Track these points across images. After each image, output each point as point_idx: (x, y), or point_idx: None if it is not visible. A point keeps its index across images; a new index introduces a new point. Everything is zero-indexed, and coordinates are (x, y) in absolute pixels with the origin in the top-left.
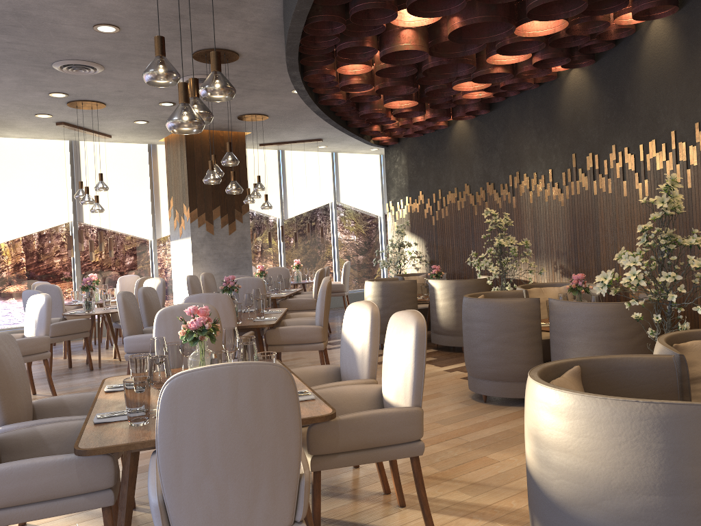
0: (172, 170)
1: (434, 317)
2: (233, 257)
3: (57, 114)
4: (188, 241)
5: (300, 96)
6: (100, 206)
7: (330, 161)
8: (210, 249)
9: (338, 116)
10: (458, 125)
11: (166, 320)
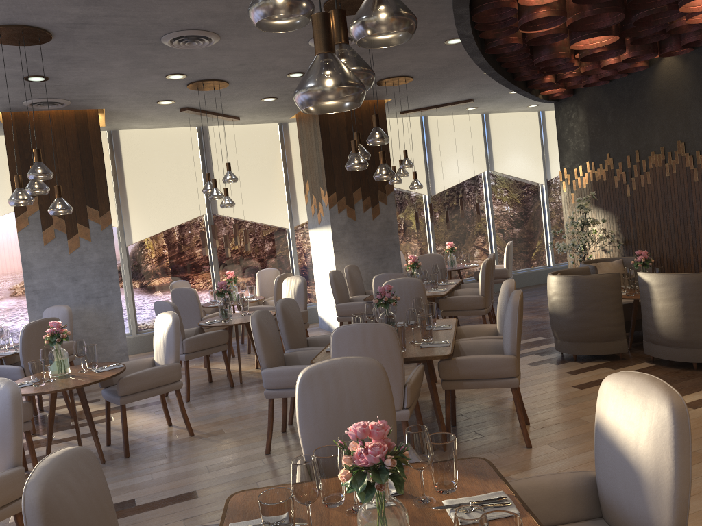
0: (305, 150)
1: (649, 322)
2: (378, 244)
3: (179, 98)
4: (328, 229)
5: (463, 45)
6: (230, 200)
7: (480, 124)
8: (352, 237)
9: (504, 68)
10: (664, 64)
11: (313, 386)
